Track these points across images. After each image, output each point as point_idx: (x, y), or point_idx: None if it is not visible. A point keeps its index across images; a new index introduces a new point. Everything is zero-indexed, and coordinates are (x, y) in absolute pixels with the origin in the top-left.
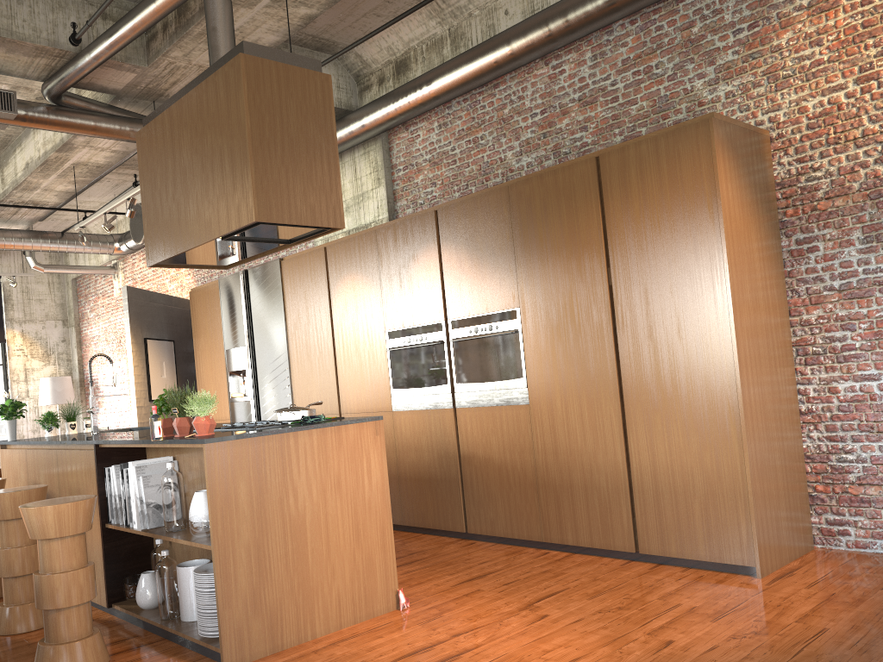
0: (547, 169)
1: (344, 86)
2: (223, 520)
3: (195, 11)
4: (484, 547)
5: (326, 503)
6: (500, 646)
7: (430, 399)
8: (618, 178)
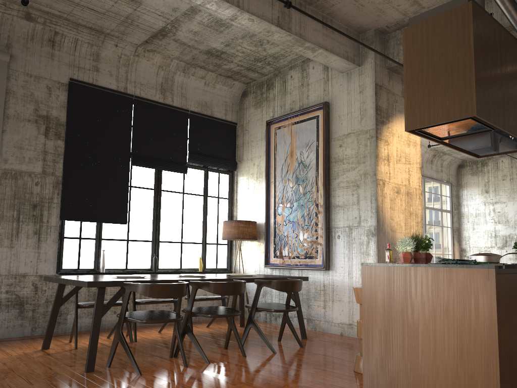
0: None
1: None
2: (368, 310)
3: None
4: None
5: (435, 322)
6: None
7: None
8: None
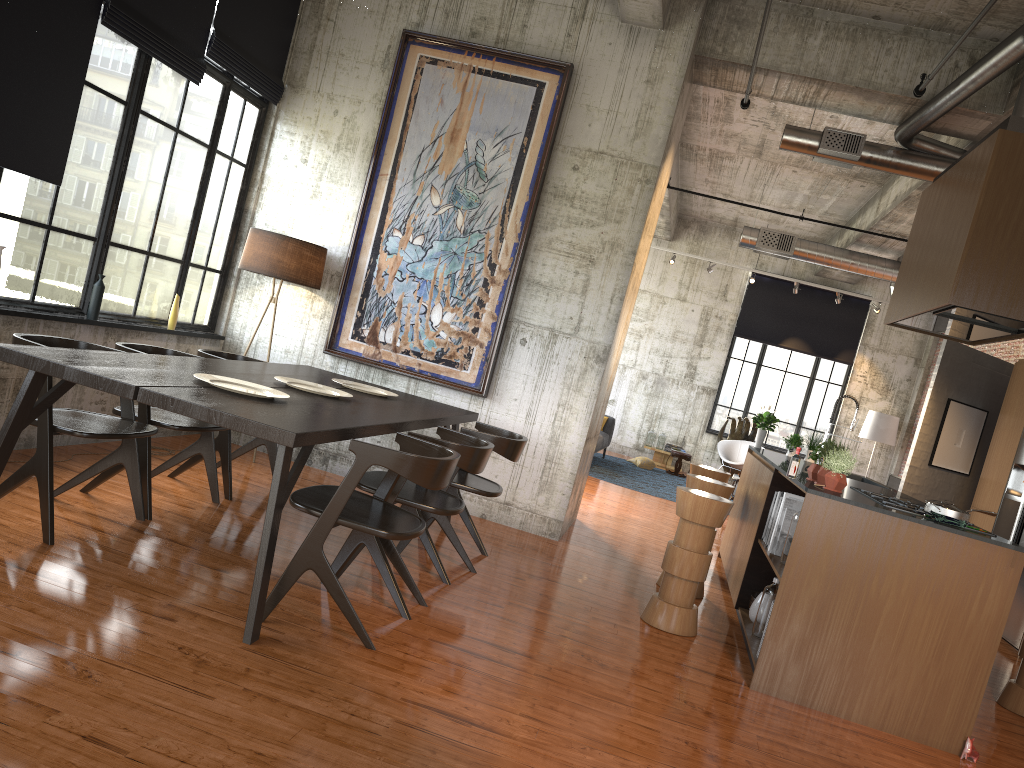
0: None
1: None
2: (798, 565)
3: None
4: None
5: (913, 604)
6: None
7: None
8: None
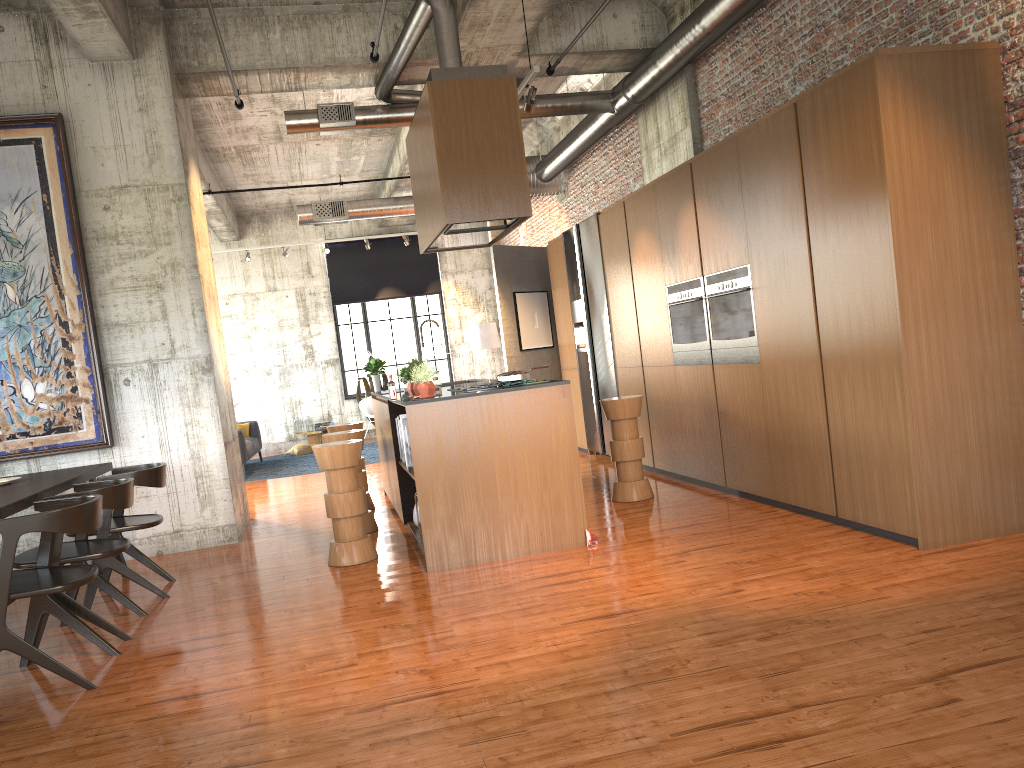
0: (763, 117)
1: (649, 23)
2: (423, 463)
3: (460, 9)
4: (730, 502)
5: (513, 454)
6: (613, 579)
7: (697, 355)
8: (810, 126)
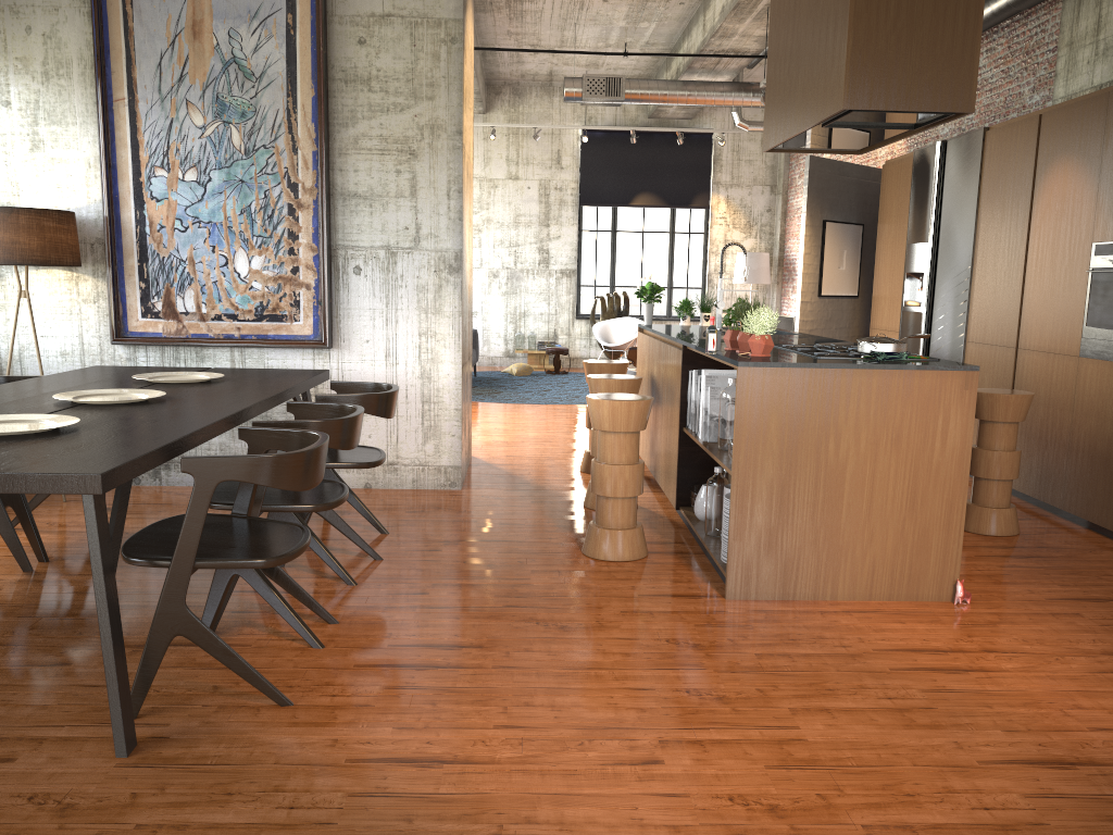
0: None
1: None
2: (747, 450)
3: None
4: None
5: (876, 458)
6: (1026, 681)
7: None
8: None
